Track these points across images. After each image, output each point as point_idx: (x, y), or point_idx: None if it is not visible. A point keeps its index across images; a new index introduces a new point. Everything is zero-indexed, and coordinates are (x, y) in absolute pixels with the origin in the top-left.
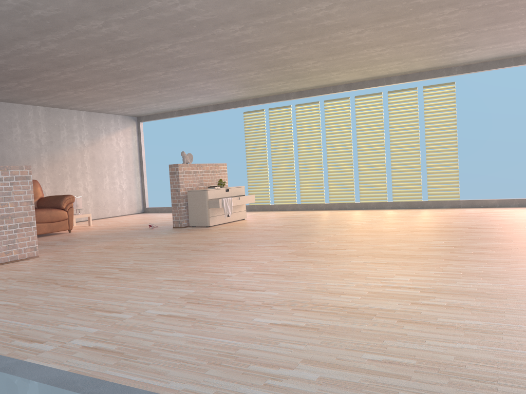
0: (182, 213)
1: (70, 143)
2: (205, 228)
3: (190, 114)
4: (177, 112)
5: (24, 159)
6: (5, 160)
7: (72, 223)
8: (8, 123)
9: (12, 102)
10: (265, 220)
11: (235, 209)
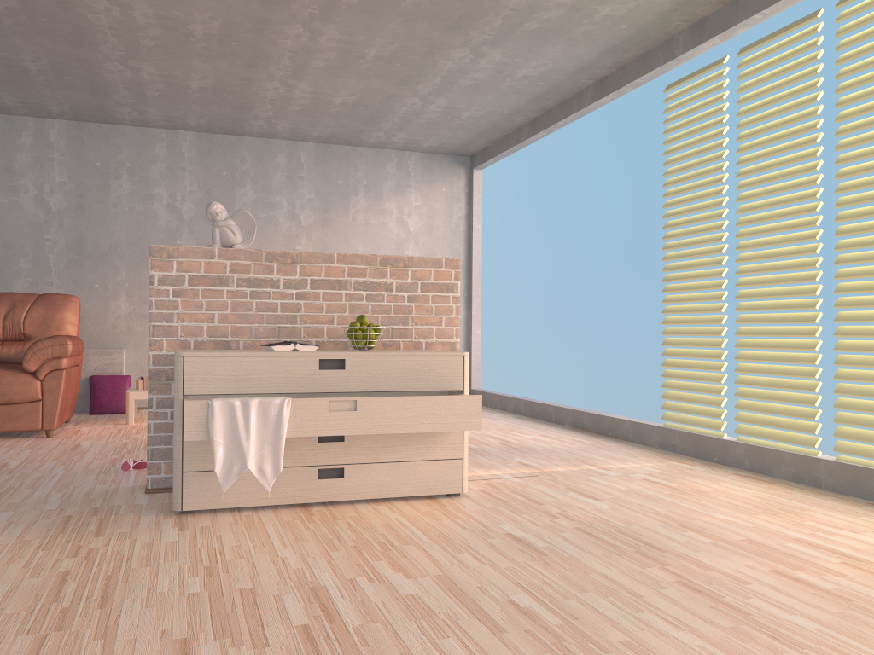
0: (154, 434)
1: (259, 217)
2: (156, 515)
3: (549, 125)
4: (527, 126)
5: (132, 250)
6: (85, 252)
7: (55, 413)
8: (101, 169)
9: (112, 123)
10: (454, 534)
11: (384, 449)
